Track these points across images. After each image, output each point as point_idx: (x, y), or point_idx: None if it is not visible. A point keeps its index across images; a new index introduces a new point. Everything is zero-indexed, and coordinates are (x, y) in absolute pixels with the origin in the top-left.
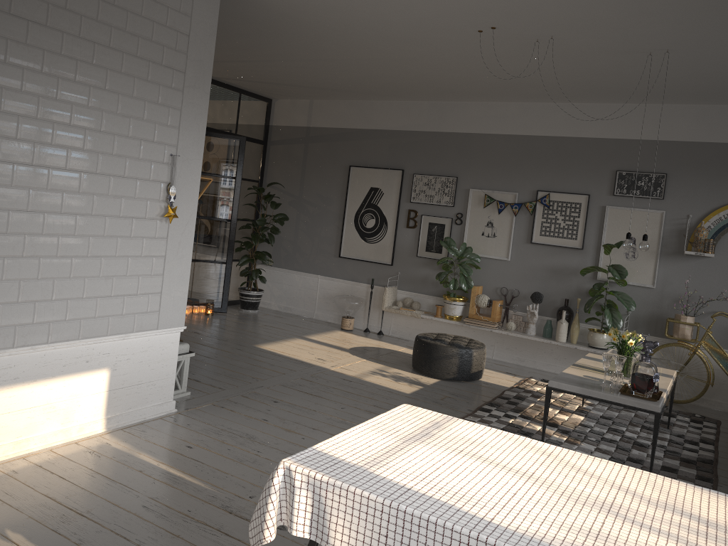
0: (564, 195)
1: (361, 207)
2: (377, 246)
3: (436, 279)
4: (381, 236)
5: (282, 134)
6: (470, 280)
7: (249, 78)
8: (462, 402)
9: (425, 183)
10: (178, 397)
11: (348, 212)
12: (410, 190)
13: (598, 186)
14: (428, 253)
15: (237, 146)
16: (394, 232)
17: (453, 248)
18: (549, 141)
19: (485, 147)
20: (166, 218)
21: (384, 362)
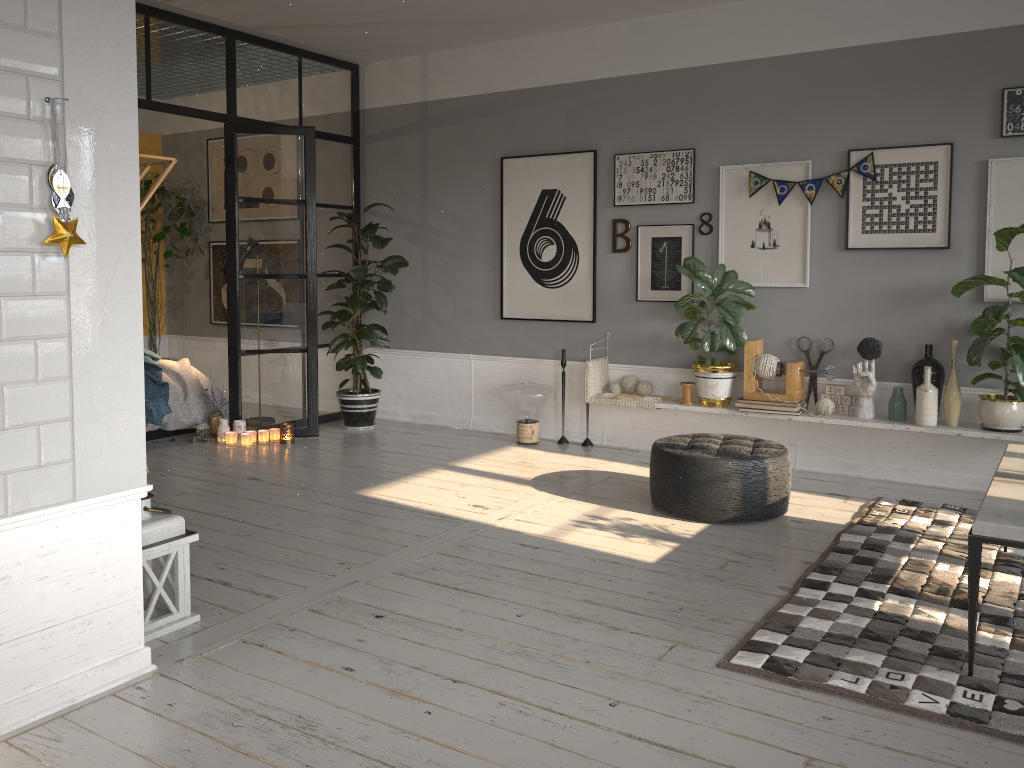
0: (903, 152)
1: (529, 228)
2: (564, 291)
3: (677, 337)
4: (569, 273)
5: (382, 122)
6: (741, 331)
7: (305, 19)
8: (763, 571)
9: (637, 169)
10: (170, 630)
11: (508, 239)
12: (612, 186)
13: (969, 125)
14: (656, 292)
15: (300, 146)
16: (592, 262)
17: (703, 275)
18: (863, 56)
19: (740, 86)
20: (59, 248)
21: (598, 500)
